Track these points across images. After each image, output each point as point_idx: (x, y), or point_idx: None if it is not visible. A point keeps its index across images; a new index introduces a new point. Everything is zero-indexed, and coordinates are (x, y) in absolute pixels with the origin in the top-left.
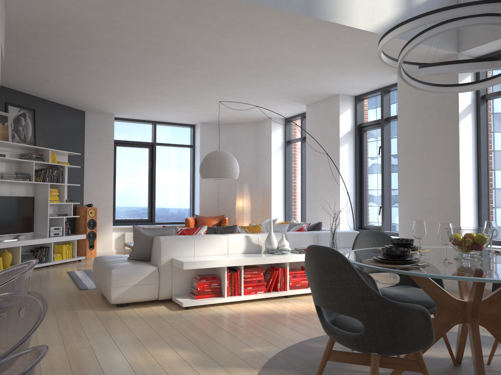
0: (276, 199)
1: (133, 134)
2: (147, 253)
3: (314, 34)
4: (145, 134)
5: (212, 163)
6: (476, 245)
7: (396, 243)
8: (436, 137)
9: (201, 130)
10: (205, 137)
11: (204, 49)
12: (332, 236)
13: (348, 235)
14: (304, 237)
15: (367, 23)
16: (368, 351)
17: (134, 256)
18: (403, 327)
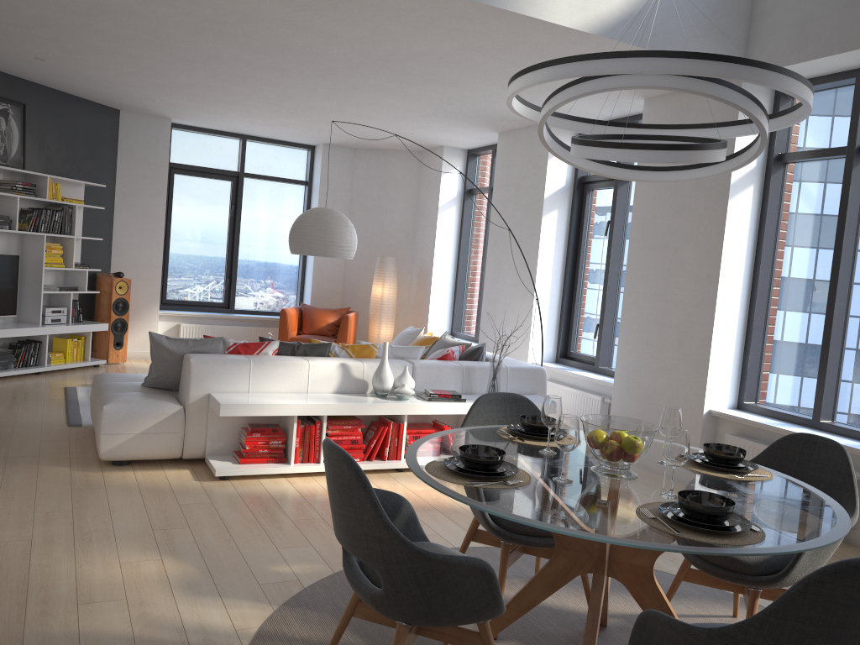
0: (440, 289)
1: (206, 155)
2: (172, 379)
3: (481, 26)
4: (226, 155)
5: (309, 230)
6: (620, 454)
7: (524, 425)
8: (690, 221)
9: (324, 156)
10: (330, 171)
11: (295, 33)
12: (493, 374)
13: (525, 373)
14: (446, 372)
15: (573, 14)
16: (392, 618)
17: (152, 382)
18: (443, 589)
